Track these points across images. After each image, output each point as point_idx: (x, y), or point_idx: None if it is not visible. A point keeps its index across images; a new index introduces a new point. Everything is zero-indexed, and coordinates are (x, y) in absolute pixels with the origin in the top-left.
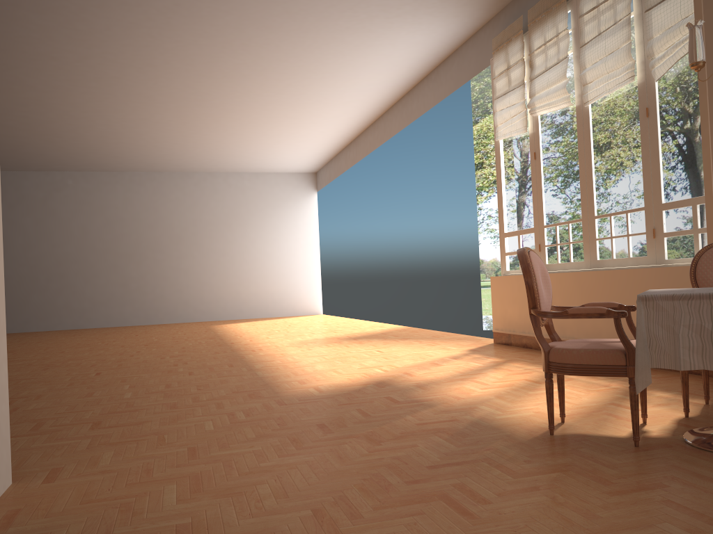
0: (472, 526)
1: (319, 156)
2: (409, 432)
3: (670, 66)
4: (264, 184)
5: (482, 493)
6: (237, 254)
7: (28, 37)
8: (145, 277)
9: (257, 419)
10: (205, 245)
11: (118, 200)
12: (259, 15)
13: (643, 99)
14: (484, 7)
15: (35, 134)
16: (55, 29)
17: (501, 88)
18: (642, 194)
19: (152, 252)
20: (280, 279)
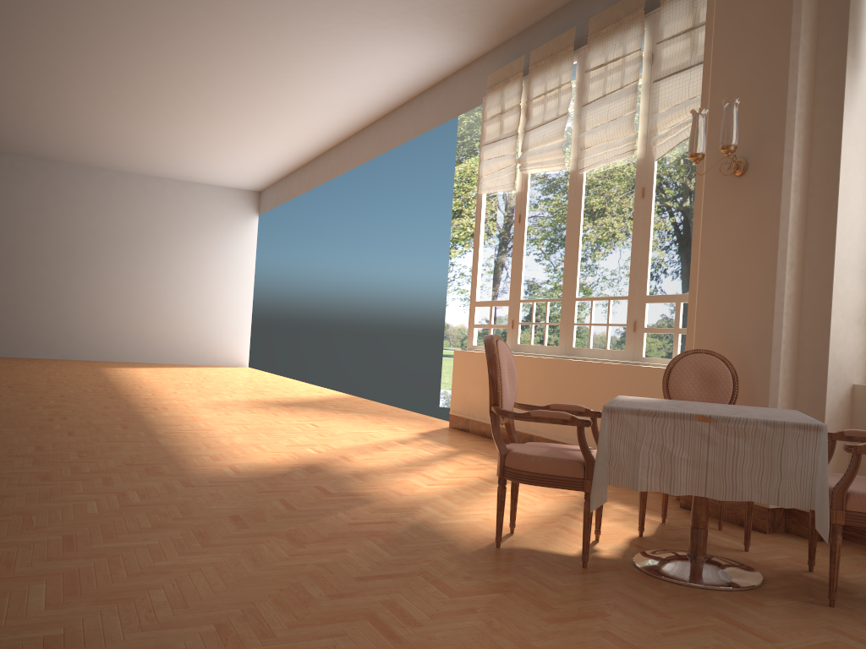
0: None
1: (267, 173)
2: (339, 533)
3: (672, 147)
4: (191, 197)
5: (413, 613)
6: (147, 280)
7: None
8: (17, 294)
9: (155, 503)
10: (104, 264)
11: None
12: None
13: (641, 177)
14: (483, 37)
15: None
16: None
17: (492, 134)
18: (627, 281)
19: (31, 264)
20: (199, 318)
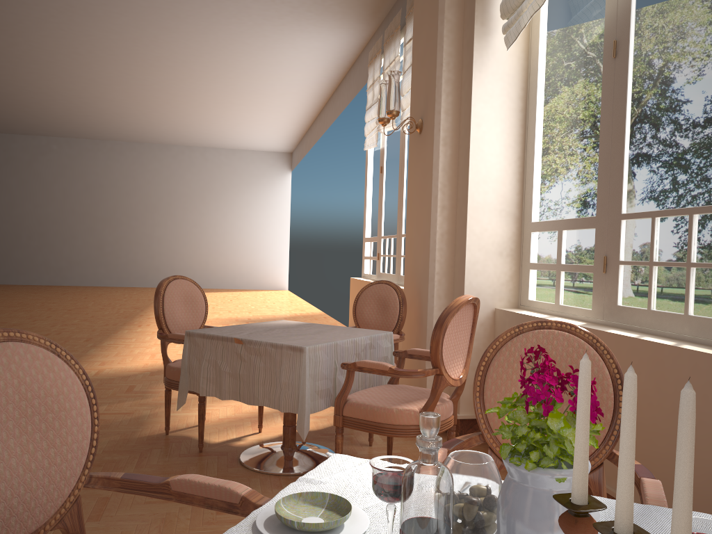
0: None
1: (286, 139)
2: None
3: None
4: (240, 161)
5: None
6: (209, 227)
7: None
8: (119, 241)
9: None
10: (178, 216)
11: (99, 167)
12: (152, 18)
13: None
14: (362, 21)
15: (4, 104)
16: None
17: (370, 101)
18: None
19: (128, 219)
20: (249, 254)
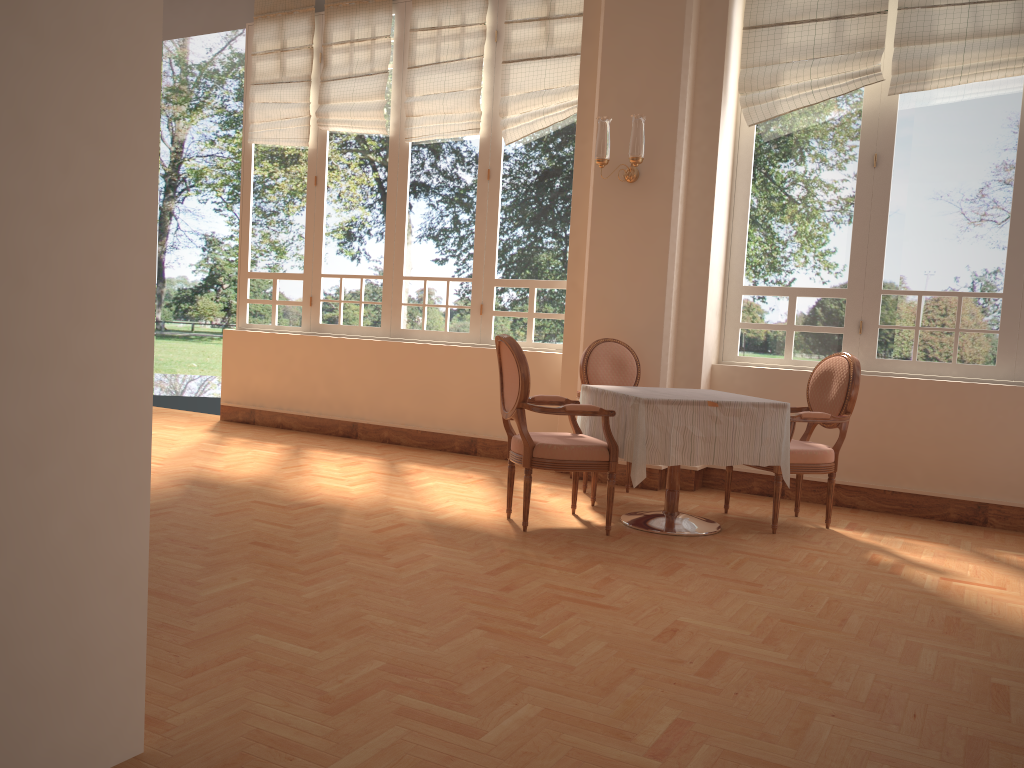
0: (629, 615)
1: None
2: (385, 541)
3: (526, 134)
4: None
5: (580, 589)
6: None
7: None
8: None
9: None
10: None
11: None
12: None
13: (486, 158)
14: None
15: None
16: None
17: (266, 73)
18: (470, 263)
19: None
20: None
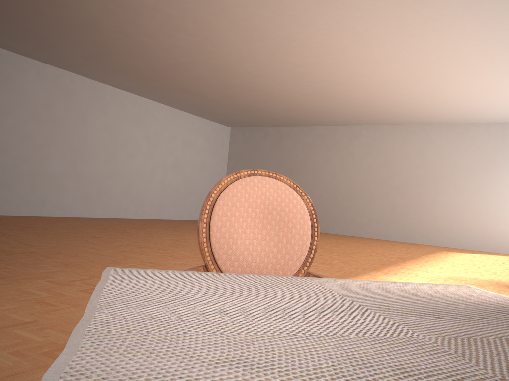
0: None
1: None
2: None
3: None
4: None
5: None
6: (489, 194)
7: (268, 28)
8: (408, 205)
9: None
10: (460, 184)
11: (395, 146)
12: None
13: None
14: None
15: (324, 98)
16: (277, 18)
17: None
18: None
19: (416, 186)
20: None
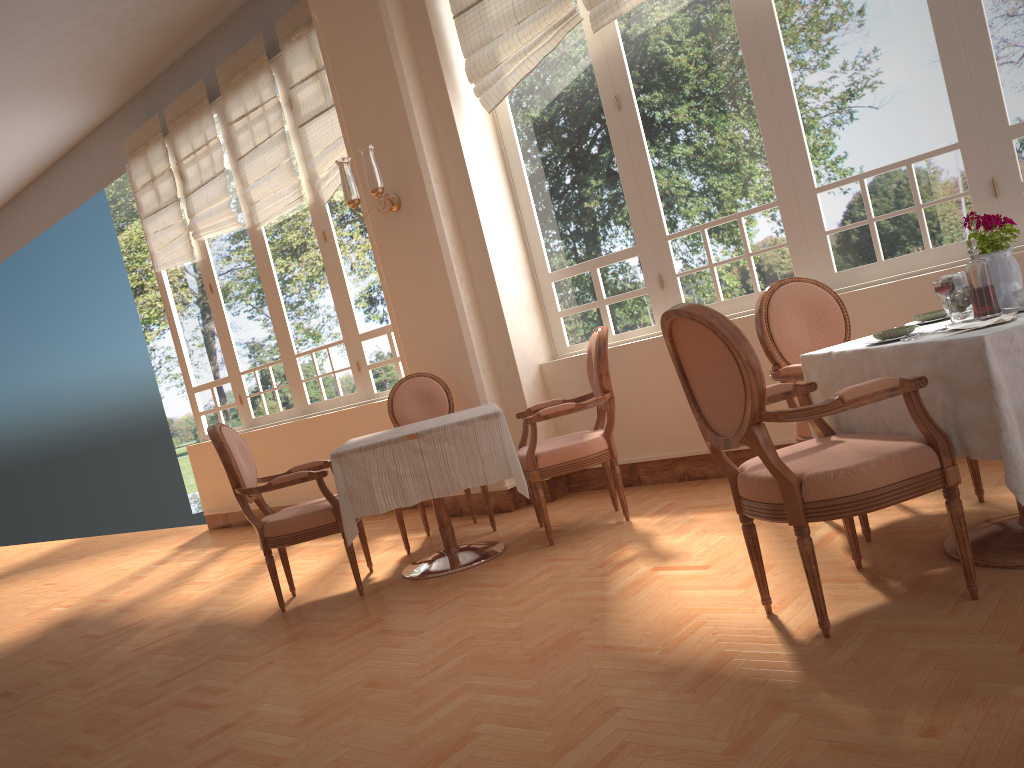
0: (214, 713)
1: None
2: (125, 662)
3: (336, 188)
4: None
5: (219, 685)
6: None
7: None
8: None
9: None
10: None
11: None
12: None
13: (318, 221)
14: (103, 99)
15: None
16: None
17: (150, 204)
18: (338, 325)
19: None
20: None
